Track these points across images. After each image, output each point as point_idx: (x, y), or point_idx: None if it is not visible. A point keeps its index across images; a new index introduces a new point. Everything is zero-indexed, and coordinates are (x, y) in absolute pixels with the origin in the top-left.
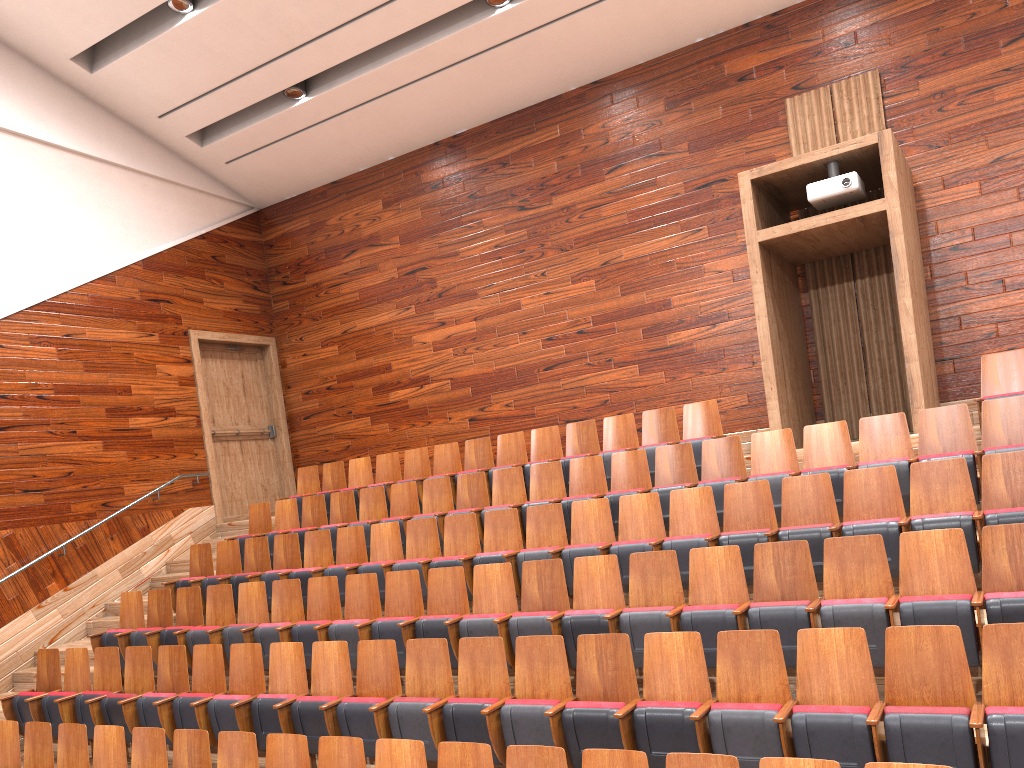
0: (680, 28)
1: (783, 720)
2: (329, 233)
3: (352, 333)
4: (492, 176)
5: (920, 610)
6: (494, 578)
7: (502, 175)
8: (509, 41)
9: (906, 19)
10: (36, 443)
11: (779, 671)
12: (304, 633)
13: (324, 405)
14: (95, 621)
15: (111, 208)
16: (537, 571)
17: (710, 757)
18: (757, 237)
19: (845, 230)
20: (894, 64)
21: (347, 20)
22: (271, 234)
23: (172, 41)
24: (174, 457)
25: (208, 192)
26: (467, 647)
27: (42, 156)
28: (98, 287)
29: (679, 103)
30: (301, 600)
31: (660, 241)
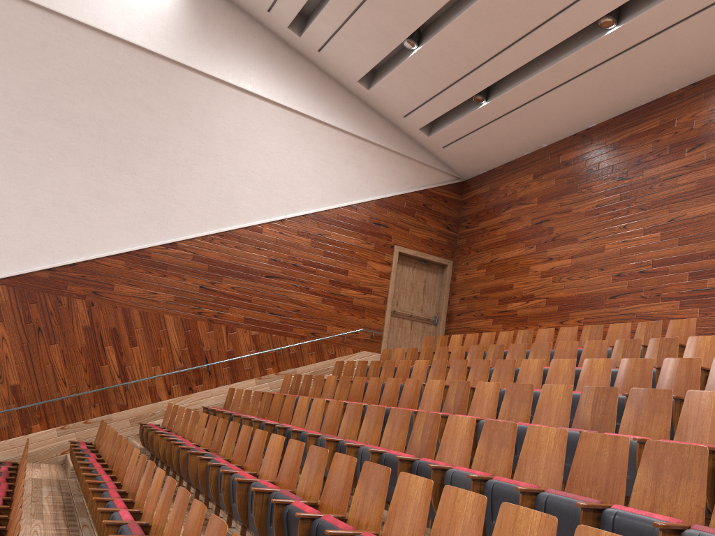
0: None
1: (472, 477)
2: (498, 195)
3: (495, 262)
4: (605, 156)
5: None
6: (435, 390)
7: (612, 155)
8: (619, 54)
9: None
10: (284, 289)
11: (510, 455)
12: None
13: (469, 308)
14: None
15: (364, 167)
16: (457, 388)
17: (382, 468)
18: None
19: None
20: None
21: (505, 46)
22: (467, 196)
23: (406, 67)
24: (363, 318)
25: (430, 165)
26: (370, 411)
27: (331, 134)
28: (345, 211)
29: None
30: (348, 389)
31: None
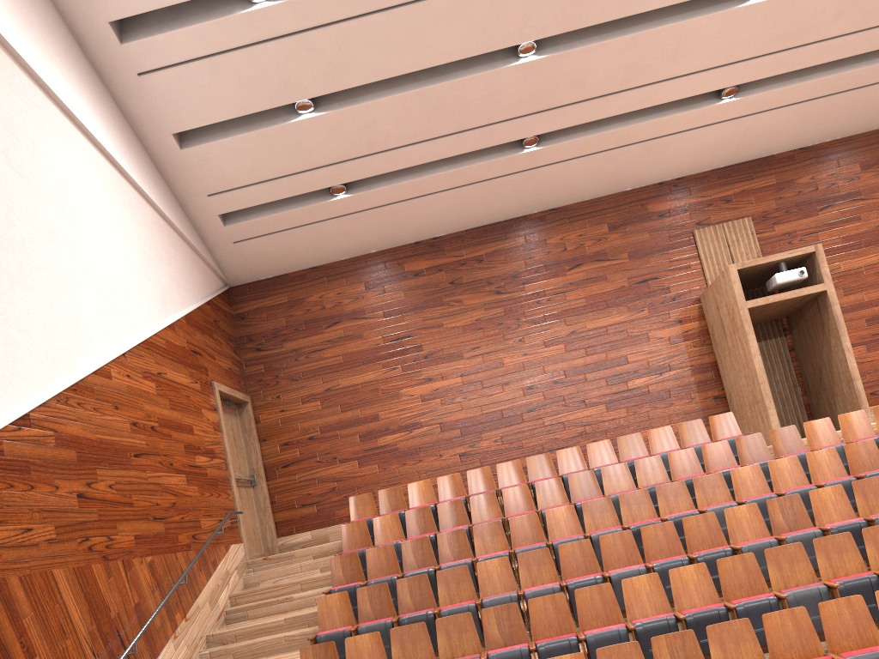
0: (623, 179)
1: None
2: (309, 308)
3: (336, 390)
4: (470, 268)
5: None
6: (742, 516)
7: (479, 268)
8: (518, 172)
9: (761, 190)
10: (155, 472)
11: None
12: (581, 586)
13: (306, 453)
14: (213, 650)
15: (172, 266)
16: (778, 505)
17: None
18: (746, 305)
19: (786, 304)
20: (758, 215)
21: (423, 139)
22: (243, 308)
23: (277, 133)
24: (219, 496)
25: (212, 265)
26: (820, 544)
27: (146, 211)
28: (168, 333)
29: (618, 227)
30: (553, 565)
31: (614, 317)
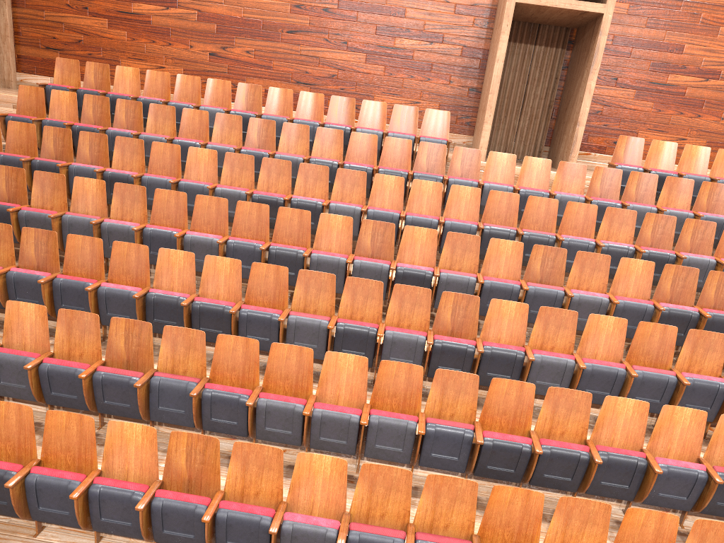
0: None
1: (586, 368)
2: None
3: None
4: None
5: (627, 306)
6: (335, 226)
7: None
8: None
9: None
10: None
11: (570, 335)
12: (156, 236)
13: None
14: None
15: None
16: (372, 228)
17: (574, 391)
18: None
19: (564, 14)
20: None
21: None
22: None
23: None
24: None
25: None
26: (352, 284)
27: None
28: None
29: None
30: (145, 205)
31: None
